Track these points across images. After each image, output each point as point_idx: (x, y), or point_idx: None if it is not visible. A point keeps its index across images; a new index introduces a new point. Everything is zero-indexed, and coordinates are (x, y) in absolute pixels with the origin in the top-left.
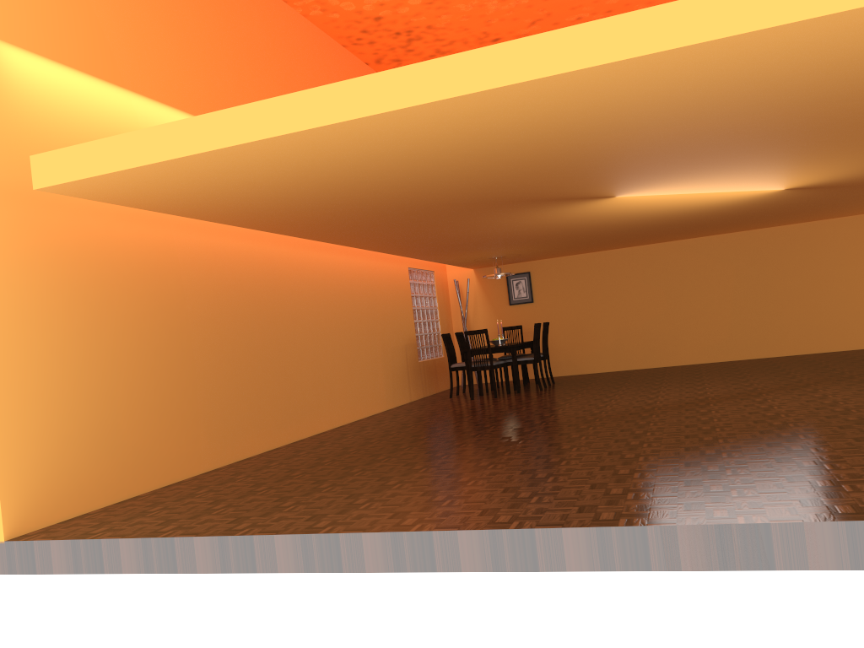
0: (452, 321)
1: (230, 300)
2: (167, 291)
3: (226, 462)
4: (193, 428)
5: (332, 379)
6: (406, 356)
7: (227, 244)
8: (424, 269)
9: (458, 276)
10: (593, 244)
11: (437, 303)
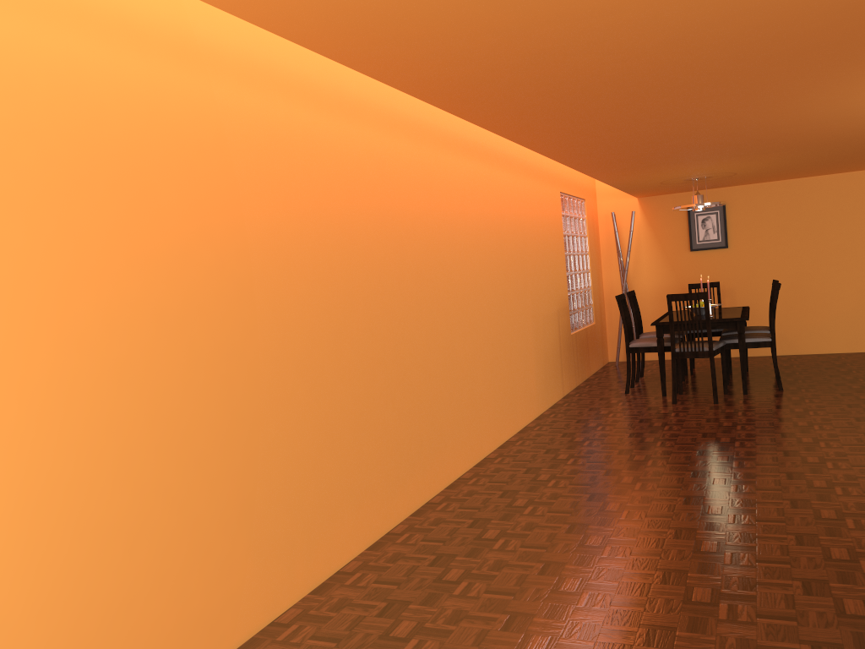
0: (602, 271)
1: (305, 241)
2: (153, 217)
3: (295, 598)
4: (220, 544)
5: (471, 379)
6: (558, 327)
7: (298, 118)
8: (576, 196)
9: (614, 208)
10: (862, 158)
11: (588, 246)
